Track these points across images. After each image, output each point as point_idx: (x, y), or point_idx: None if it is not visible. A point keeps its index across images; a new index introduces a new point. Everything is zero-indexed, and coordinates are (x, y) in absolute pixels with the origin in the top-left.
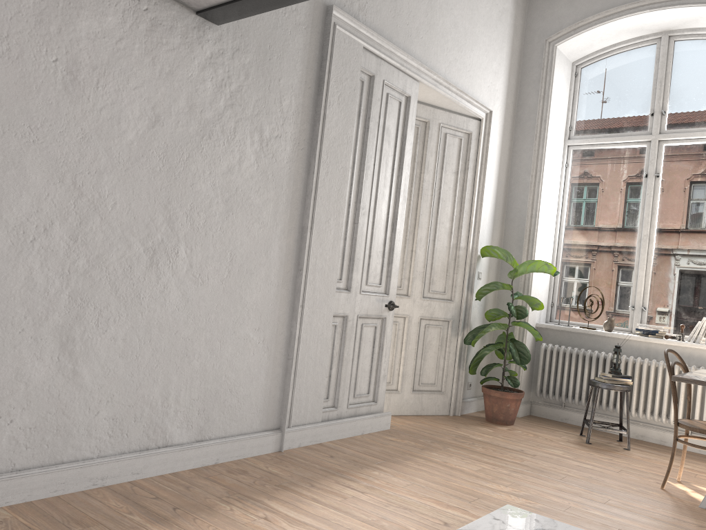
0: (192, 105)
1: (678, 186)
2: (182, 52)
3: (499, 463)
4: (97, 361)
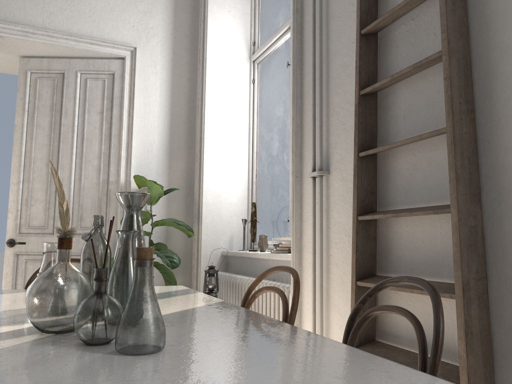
0: None
1: None
2: None
3: None
4: None
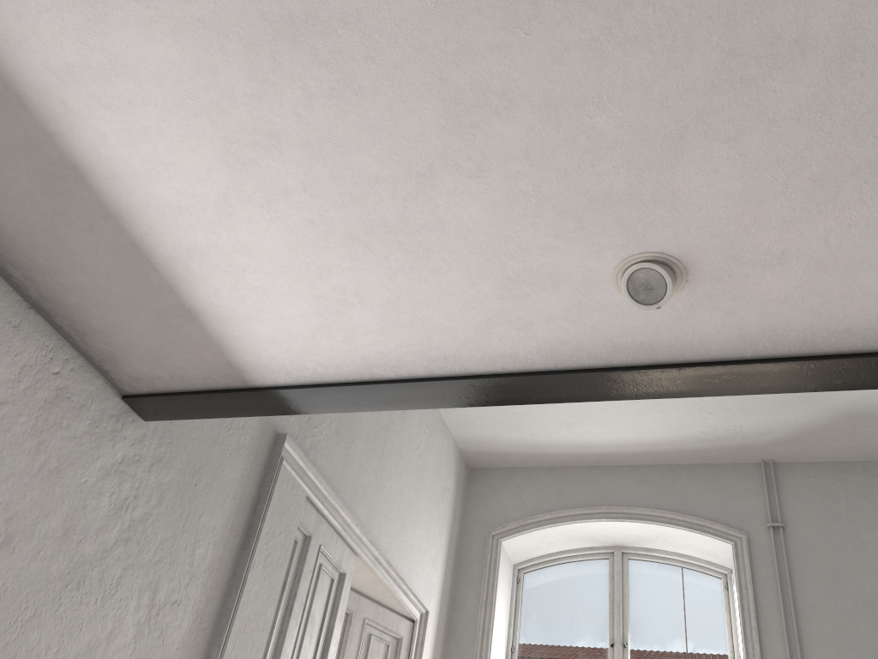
0: (69, 527)
1: None
2: (84, 444)
3: None
4: None
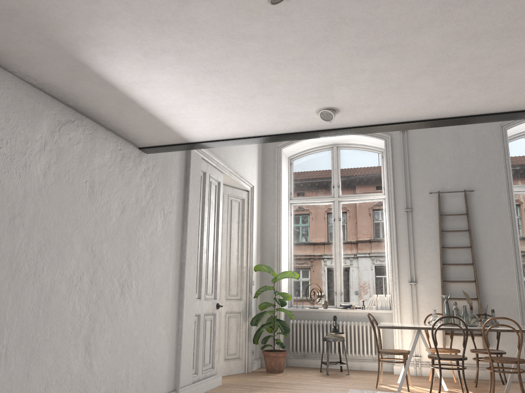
0: (137, 198)
1: (350, 225)
2: (133, 170)
3: (295, 390)
4: (100, 356)
